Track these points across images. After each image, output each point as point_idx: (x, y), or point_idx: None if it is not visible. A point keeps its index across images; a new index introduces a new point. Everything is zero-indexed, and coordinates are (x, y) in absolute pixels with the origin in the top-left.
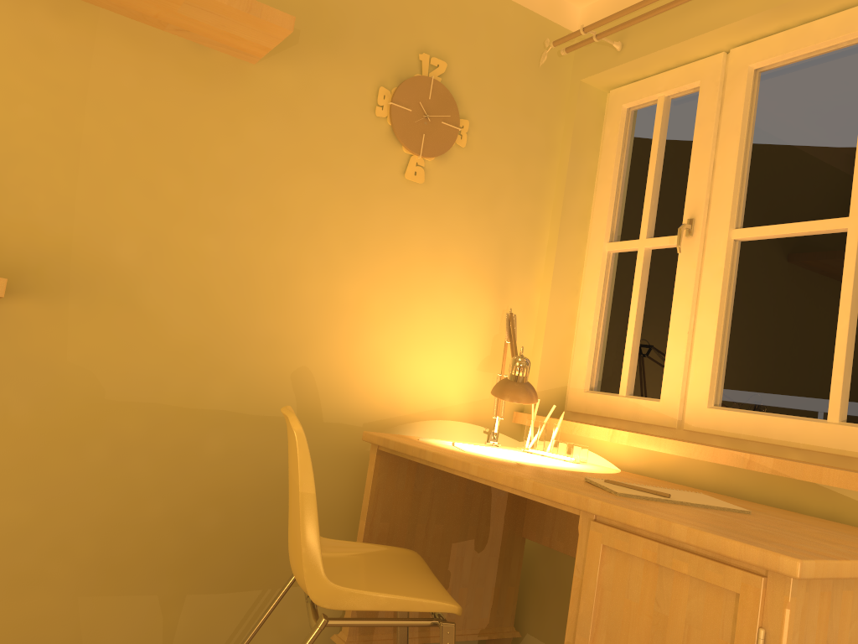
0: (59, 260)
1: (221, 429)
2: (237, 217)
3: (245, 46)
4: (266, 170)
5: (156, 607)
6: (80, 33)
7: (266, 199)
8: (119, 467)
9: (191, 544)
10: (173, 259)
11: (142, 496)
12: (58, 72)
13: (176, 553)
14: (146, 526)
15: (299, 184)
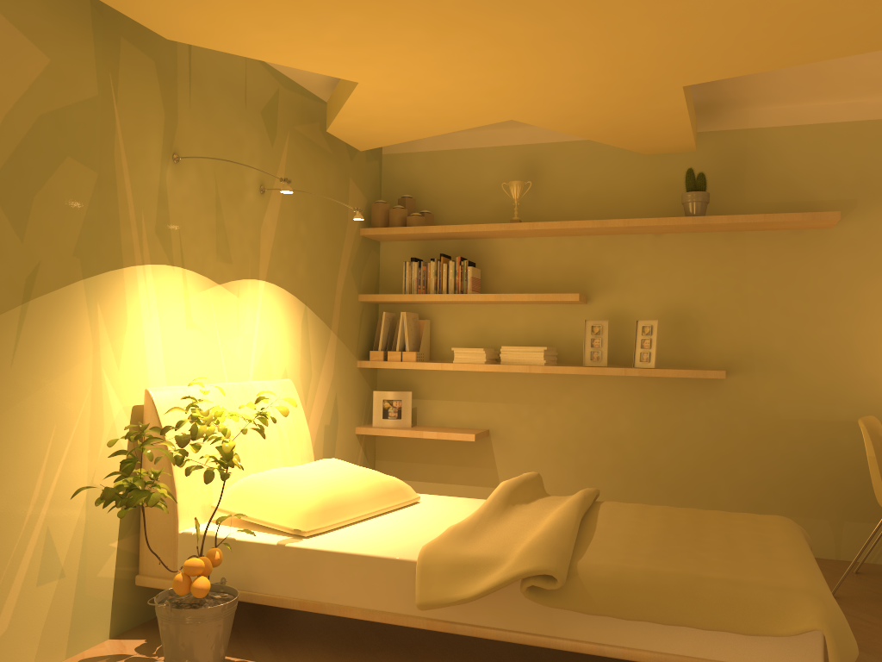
0: (747, 354)
1: (848, 431)
2: (836, 314)
3: (820, 226)
4: (849, 284)
5: (827, 526)
6: (738, 247)
7: (852, 300)
8: (794, 452)
9: (841, 494)
10: (803, 344)
11: (808, 467)
12: (731, 268)
13: (833, 498)
14: (814, 483)
15: (872, 286)
